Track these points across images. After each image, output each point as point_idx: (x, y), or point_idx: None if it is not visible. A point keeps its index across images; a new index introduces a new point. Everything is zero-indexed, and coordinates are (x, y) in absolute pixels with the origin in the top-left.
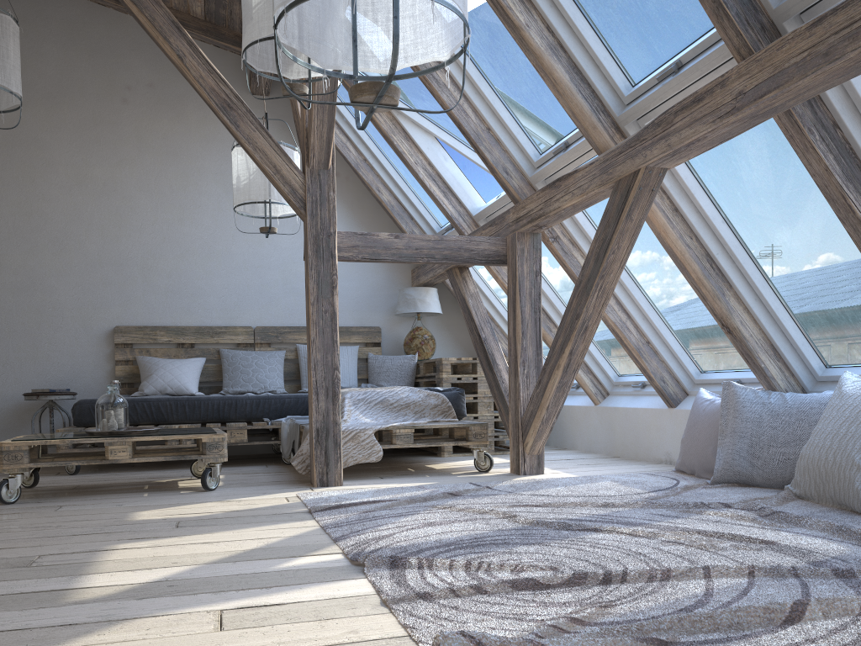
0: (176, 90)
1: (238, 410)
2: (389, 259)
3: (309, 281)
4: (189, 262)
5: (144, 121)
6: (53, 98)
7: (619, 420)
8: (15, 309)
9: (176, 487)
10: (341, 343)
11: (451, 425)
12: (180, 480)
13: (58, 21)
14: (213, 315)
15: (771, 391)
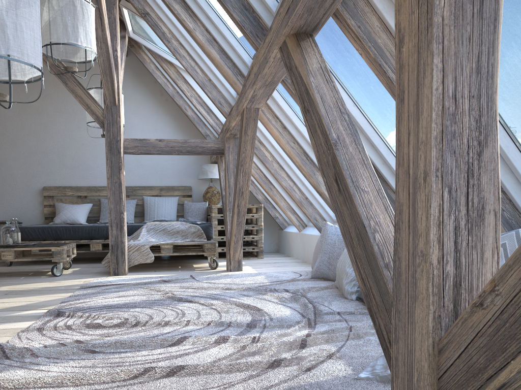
0: None
1: (99, 232)
2: (156, 153)
3: (106, 166)
4: (84, 151)
5: None
6: None
7: (306, 241)
8: None
9: (44, 274)
10: (169, 195)
11: (193, 243)
12: None
13: None
14: (97, 180)
15: None
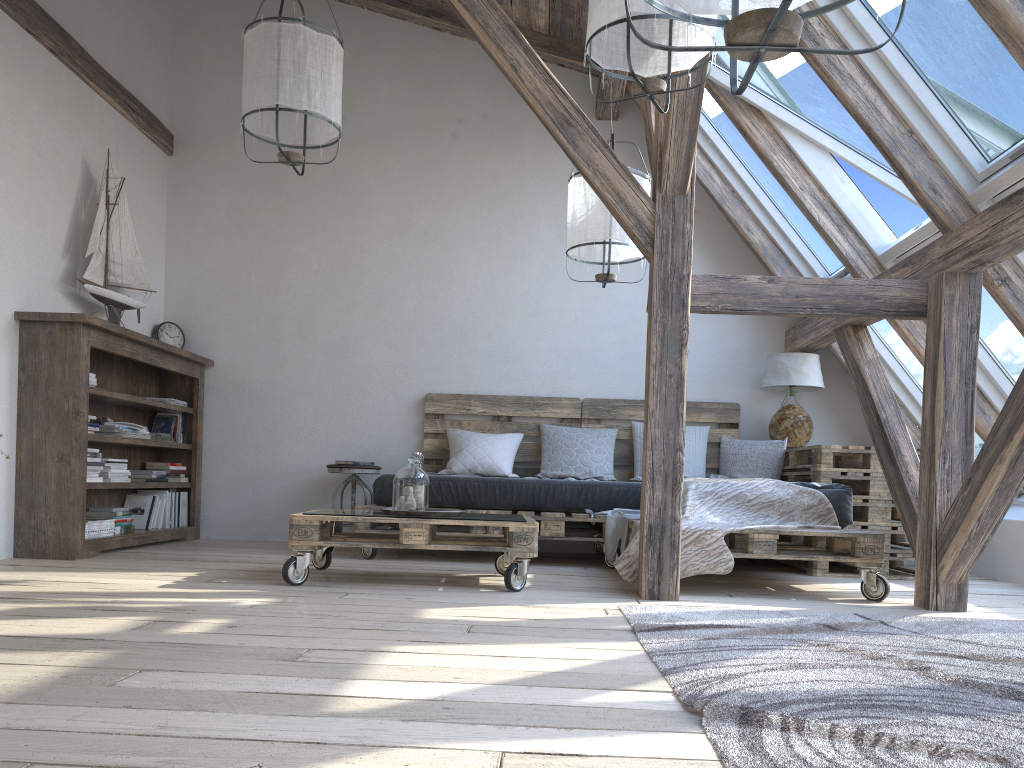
0: (511, 120)
1: (556, 497)
2: (759, 310)
3: (652, 337)
4: (512, 321)
5: (473, 158)
6: (379, 138)
7: None
8: (326, 372)
9: (475, 583)
10: (687, 422)
11: (830, 533)
12: (482, 576)
13: (390, 52)
14: (535, 383)
15: None
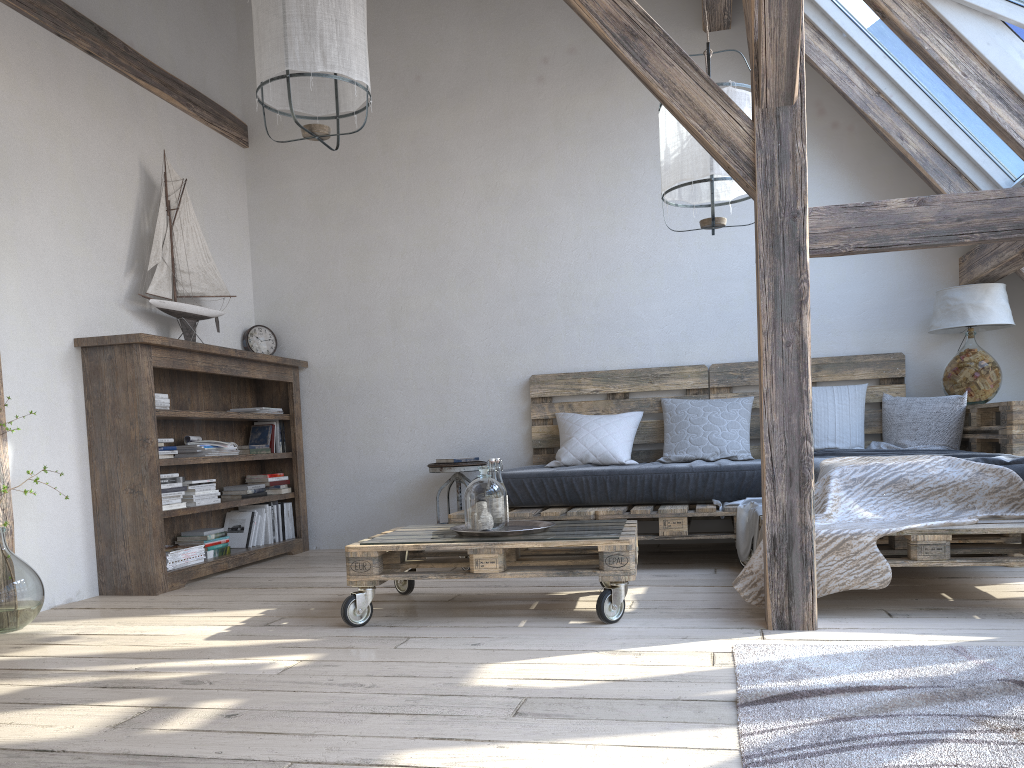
0: (604, 50)
1: (677, 487)
2: (906, 244)
3: (760, 296)
4: (621, 283)
5: (563, 101)
6: (458, 95)
7: None
8: (422, 362)
9: (570, 609)
10: (839, 381)
11: None
12: (584, 594)
13: None
14: (652, 352)
15: None
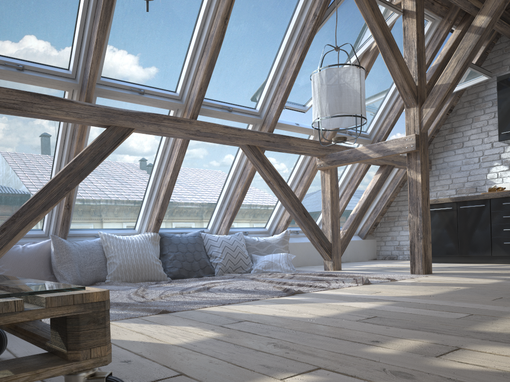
0: None
1: None
2: None
3: None
4: None
5: None
6: None
7: None
8: None
9: None
10: None
11: None
12: None
13: None
14: None
15: (68, 240)
